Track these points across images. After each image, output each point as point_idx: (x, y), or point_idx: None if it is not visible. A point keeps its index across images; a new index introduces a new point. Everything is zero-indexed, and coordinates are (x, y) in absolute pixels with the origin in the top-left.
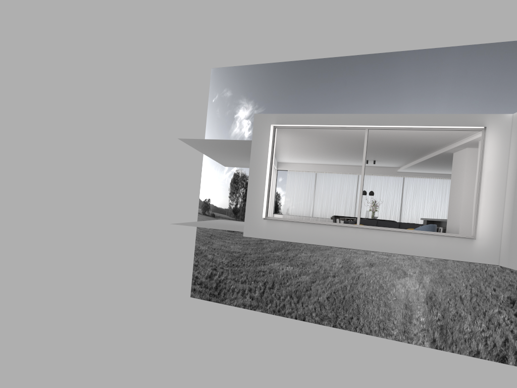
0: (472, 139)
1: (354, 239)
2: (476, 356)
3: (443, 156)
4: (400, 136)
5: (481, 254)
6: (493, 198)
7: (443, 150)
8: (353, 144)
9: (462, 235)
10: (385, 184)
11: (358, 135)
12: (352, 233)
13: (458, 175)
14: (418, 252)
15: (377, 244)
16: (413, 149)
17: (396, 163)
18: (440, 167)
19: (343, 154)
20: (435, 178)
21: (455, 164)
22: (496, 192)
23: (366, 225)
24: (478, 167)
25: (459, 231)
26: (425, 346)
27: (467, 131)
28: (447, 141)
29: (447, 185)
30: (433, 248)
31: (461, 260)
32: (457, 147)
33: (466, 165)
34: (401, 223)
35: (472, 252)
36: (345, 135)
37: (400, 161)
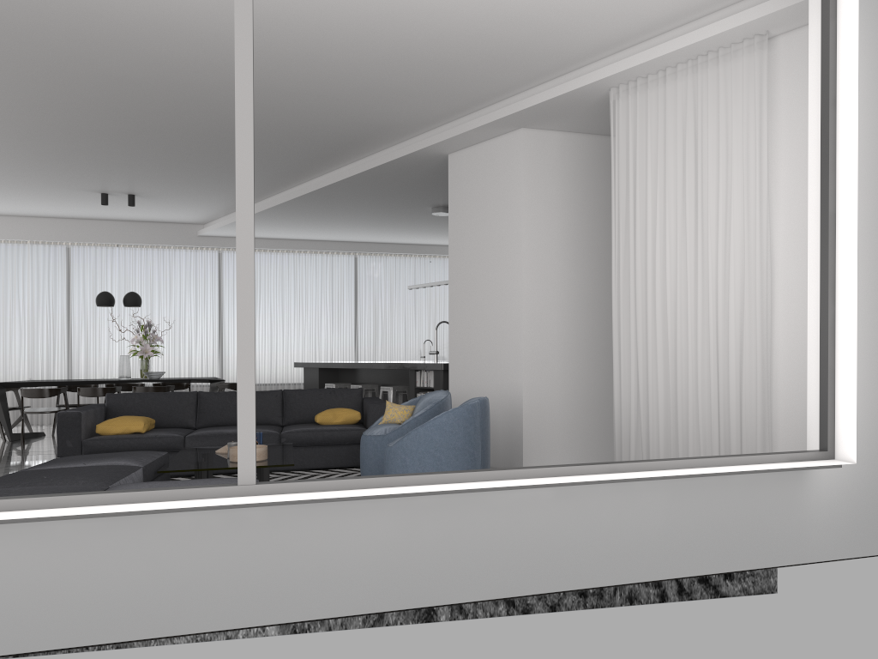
0: (592, 79)
1: (221, 569)
2: (379, 624)
3: (398, 170)
4: (299, 61)
5: (837, 523)
6: (860, 278)
7: (419, 143)
8: (66, 101)
9: (791, 455)
10: (166, 273)
11: (102, 32)
12: (200, 538)
13: (489, 221)
14: (589, 568)
15: (374, 570)
16: (303, 142)
17: (202, 207)
18: (342, 219)
19: (11, 164)
20: (311, 253)
21: (464, 191)
22: (865, 252)
23: (155, 414)
24: (830, 141)
25: (524, 403)
26: (270, 634)
27: (581, 47)
28: (451, 105)
29: (343, 269)
30: (655, 536)
31: (768, 564)
32: (494, 124)
33: (525, 188)
34: (290, 393)
35: (805, 522)
36: (32, 31)
37: (221, 201)
